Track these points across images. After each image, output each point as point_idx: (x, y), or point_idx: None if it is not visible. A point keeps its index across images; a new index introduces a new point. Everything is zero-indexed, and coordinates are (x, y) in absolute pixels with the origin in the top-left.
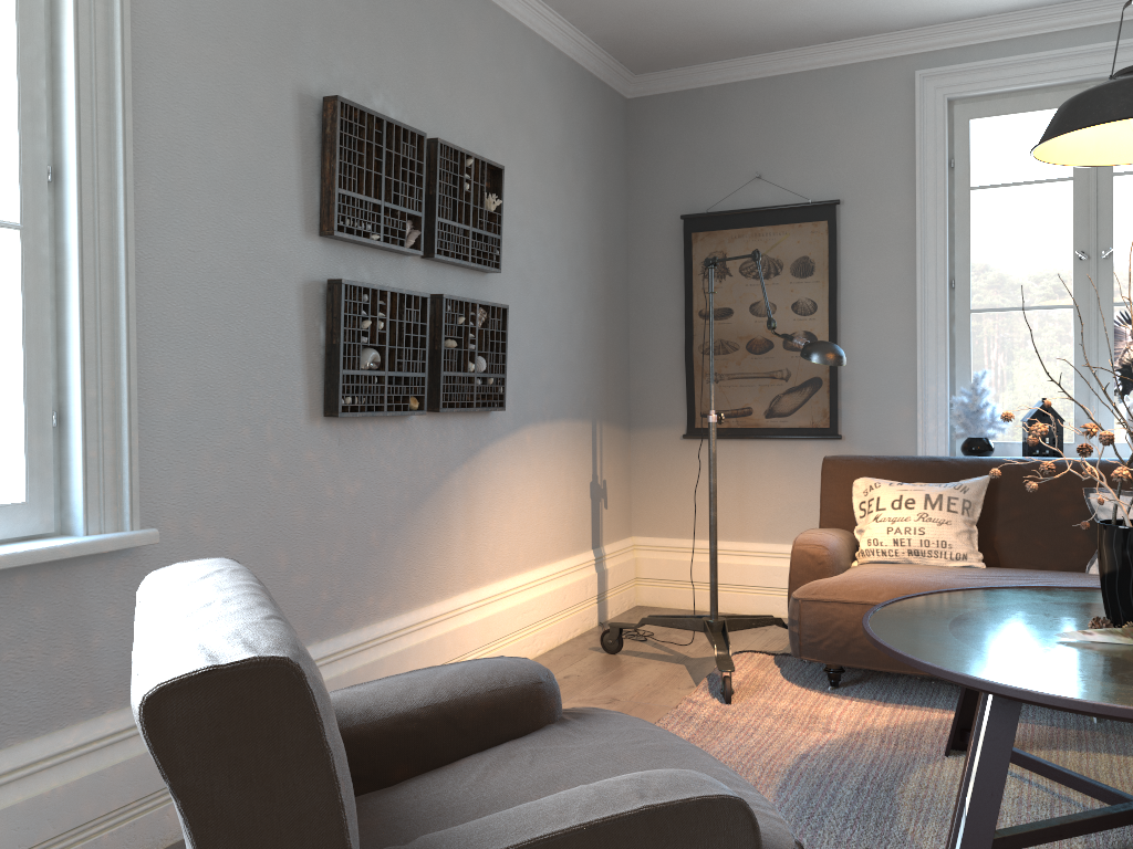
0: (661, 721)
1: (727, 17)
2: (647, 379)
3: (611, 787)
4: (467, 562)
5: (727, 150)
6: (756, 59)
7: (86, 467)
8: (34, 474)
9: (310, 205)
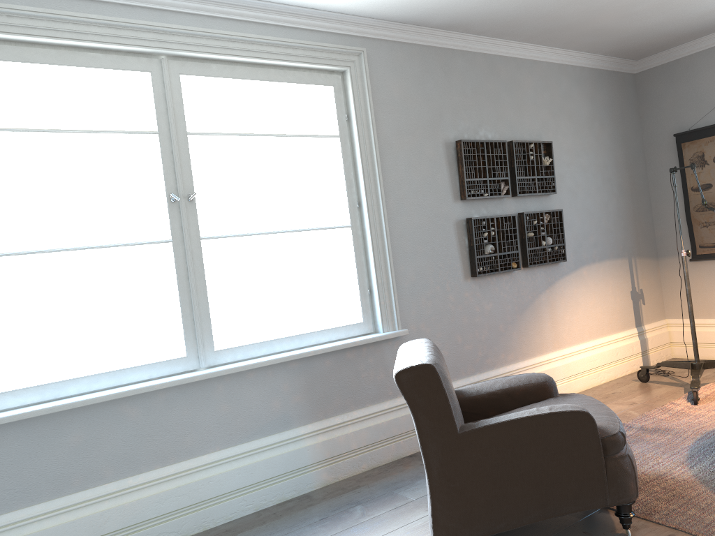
0: (650, 411)
1: (677, 26)
2: (665, 229)
3: (542, 407)
4: (553, 337)
5: (698, 92)
6: (708, 37)
7: (380, 308)
8: (364, 312)
9: (455, 188)
